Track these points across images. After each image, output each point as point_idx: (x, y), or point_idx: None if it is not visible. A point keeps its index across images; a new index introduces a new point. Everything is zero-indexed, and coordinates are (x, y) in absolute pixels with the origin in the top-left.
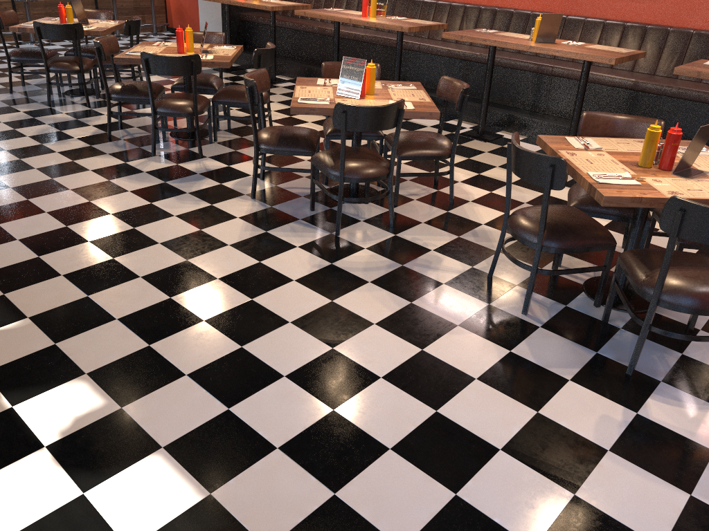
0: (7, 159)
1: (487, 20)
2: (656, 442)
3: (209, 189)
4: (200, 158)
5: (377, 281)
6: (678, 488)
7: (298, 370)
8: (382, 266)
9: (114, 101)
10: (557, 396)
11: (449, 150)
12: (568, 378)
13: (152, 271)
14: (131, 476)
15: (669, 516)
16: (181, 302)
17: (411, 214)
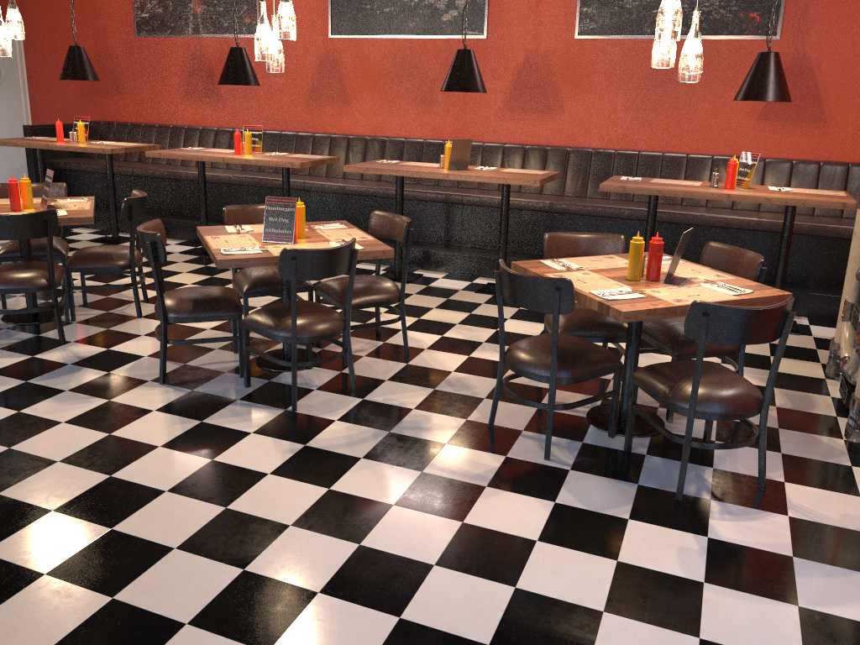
0: None
1: (377, 151)
2: (741, 562)
3: (96, 381)
4: (63, 344)
5: (371, 455)
6: (785, 602)
7: (331, 581)
8: (367, 437)
9: None
10: (626, 539)
11: (398, 292)
12: (626, 517)
13: (67, 499)
14: None
15: (793, 633)
16: (131, 531)
17: (369, 373)
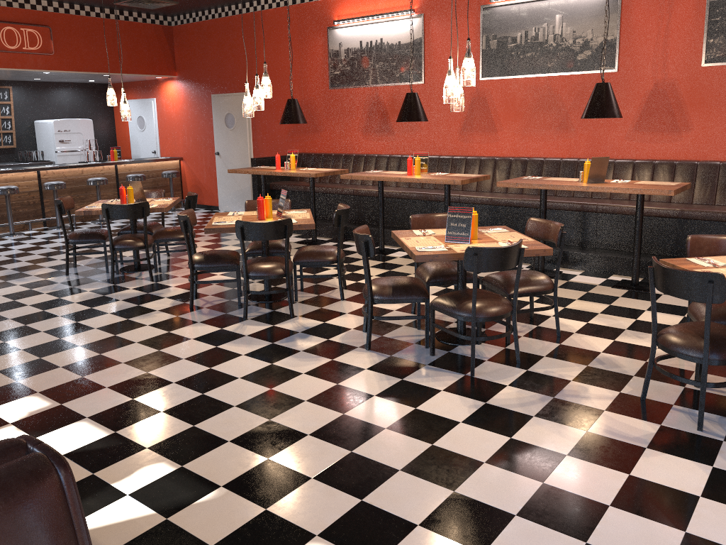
0: (103, 336)
1: (519, 169)
2: None
3: (320, 345)
4: (292, 318)
5: (541, 415)
6: None
7: (524, 508)
8: (535, 400)
9: (174, 274)
10: None
11: (552, 284)
12: None
13: (316, 428)
14: None
15: None
16: (365, 454)
17: (528, 350)
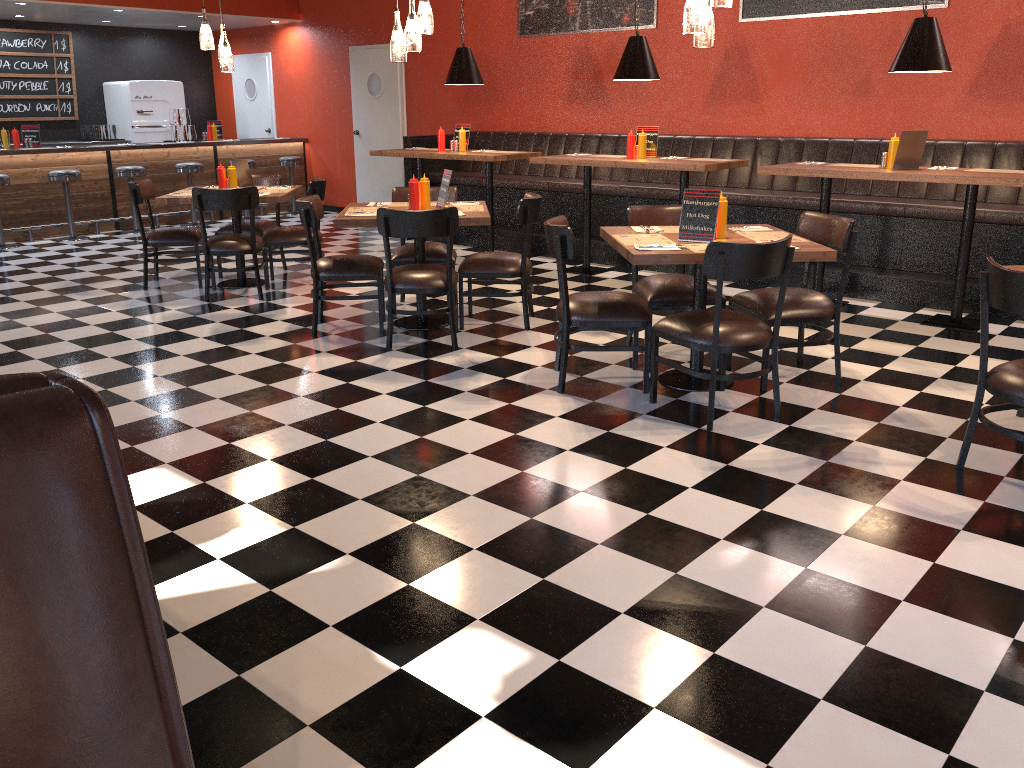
0: (191, 365)
1: (792, 155)
2: None
3: (493, 386)
4: (455, 350)
5: (807, 482)
6: None
7: (777, 599)
8: (800, 464)
9: (292, 291)
10: None
11: (833, 308)
12: None
13: (483, 487)
14: (635, 747)
15: None
16: (551, 523)
17: (793, 400)
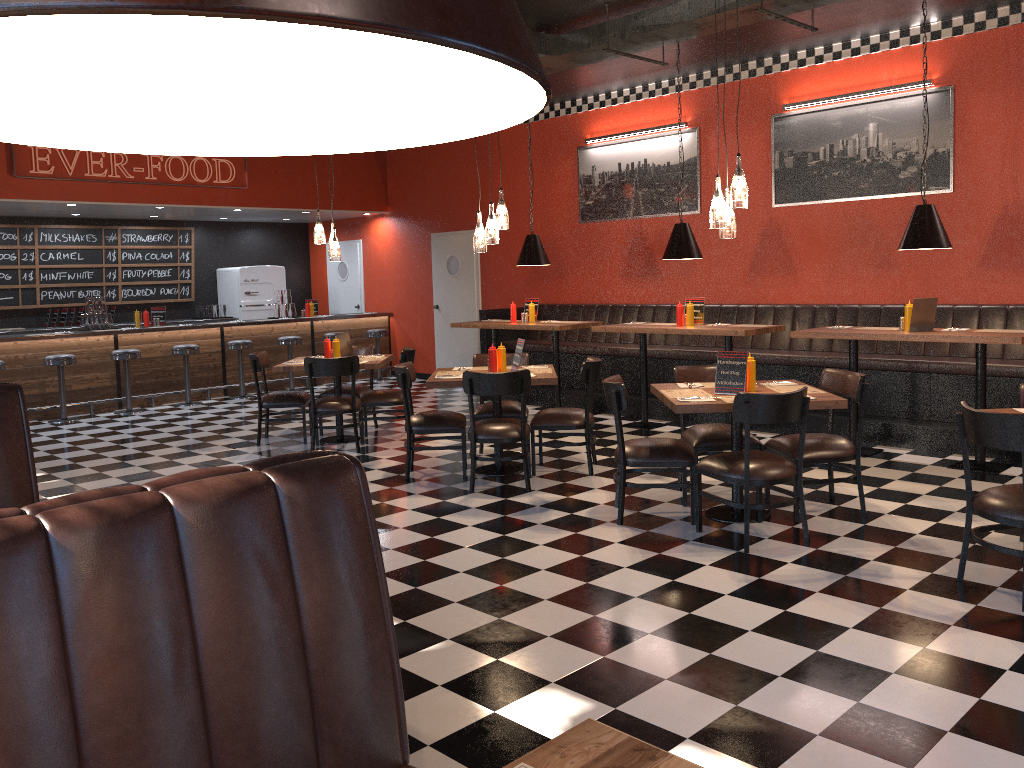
0: None
1: (826, 319)
2: None
3: (562, 519)
4: (528, 491)
5: (826, 591)
6: None
7: (791, 671)
8: (821, 577)
9: (384, 445)
10: None
11: (853, 449)
12: None
13: (555, 594)
14: None
15: None
16: (610, 619)
17: (822, 529)
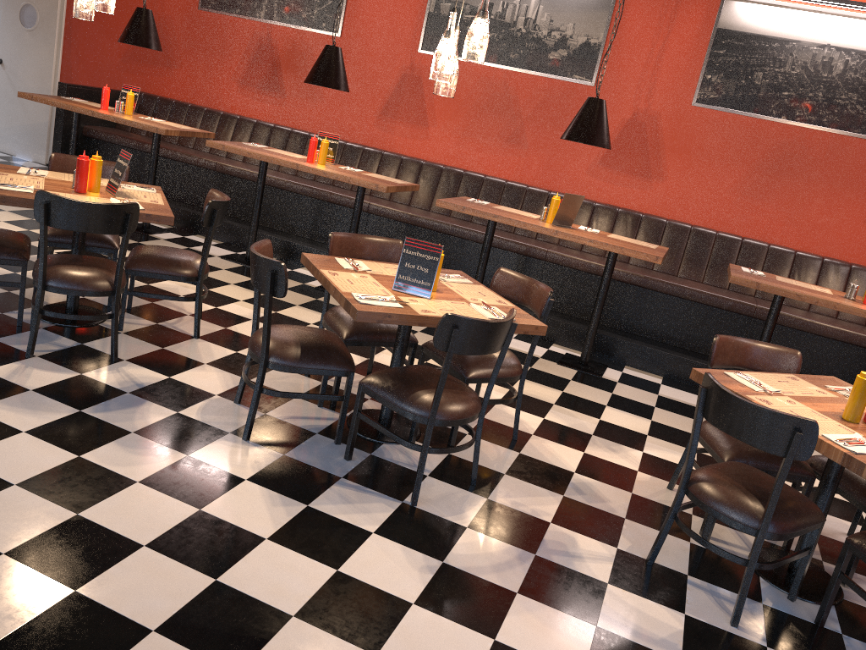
0: None
1: (451, 183)
2: None
3: (165, 424)
4: (114, 362)
5: (527, 590)
6: None
7: None
8: (512, 559)
9: None
10: None
11: (521, 368)
12: None
13: (168, 613)
14: None
15: None
16: None
17: (481, 460)
